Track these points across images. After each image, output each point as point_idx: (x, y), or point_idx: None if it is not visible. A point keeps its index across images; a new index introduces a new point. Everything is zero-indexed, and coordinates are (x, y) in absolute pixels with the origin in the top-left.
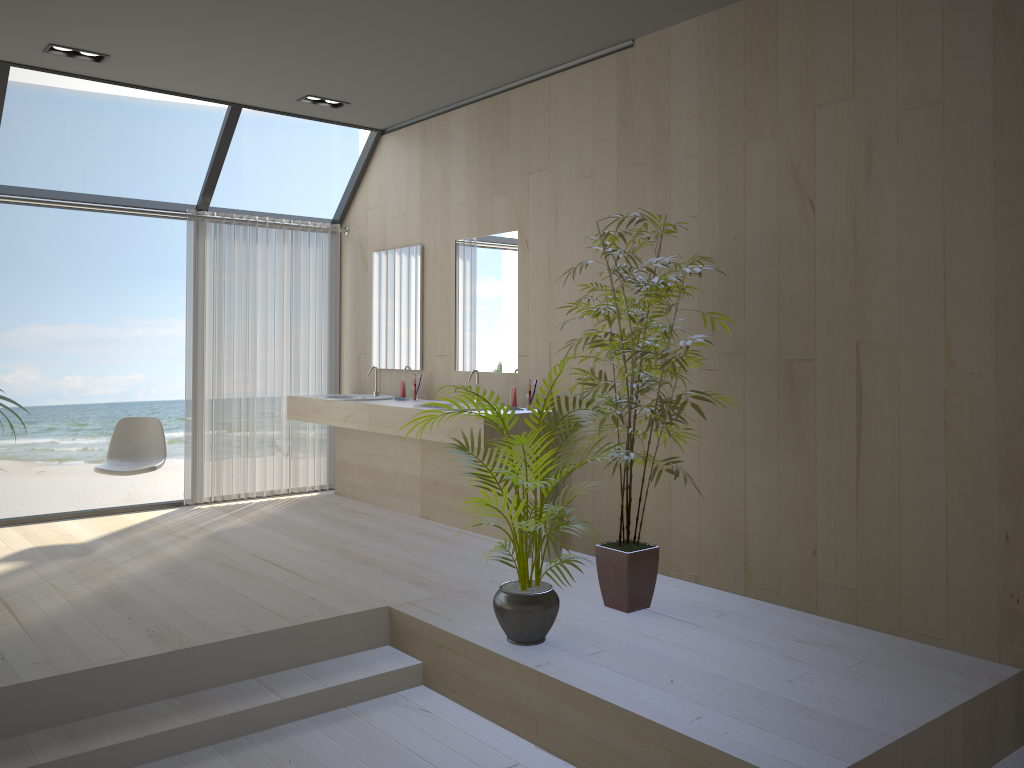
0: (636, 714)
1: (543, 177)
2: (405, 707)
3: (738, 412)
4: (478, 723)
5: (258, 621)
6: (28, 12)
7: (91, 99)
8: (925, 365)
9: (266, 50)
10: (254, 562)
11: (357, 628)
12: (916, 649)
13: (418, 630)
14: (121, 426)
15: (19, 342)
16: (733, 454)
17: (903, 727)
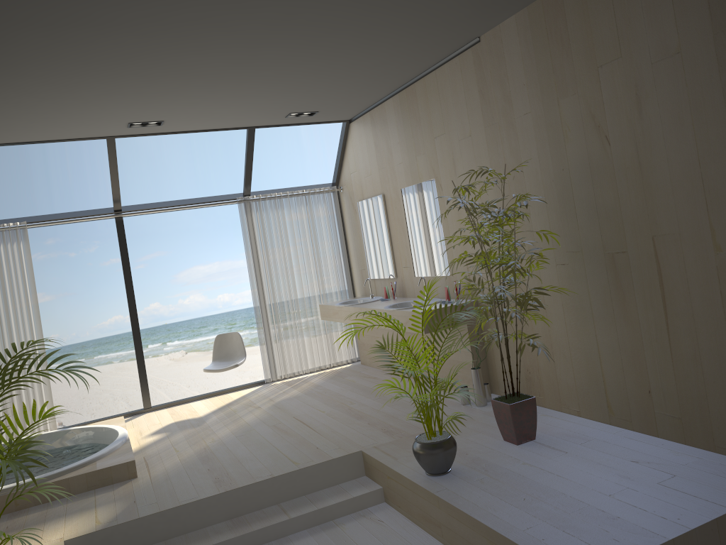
0: (487, 526)
1: (443, 140)
2: (369, 519)
3: (585, 293)
4: (411, 529)
5: (279, 467)
6: (108, 112)
7: None
8: (700, 250)
9: (249, 98)
10: (292, 423)
11: (342, 467)
12: (723, 463)
13: (377, 466)
14: (217, 340)
15: (188, 278)
16: (587, 323)
17: (677, 530)
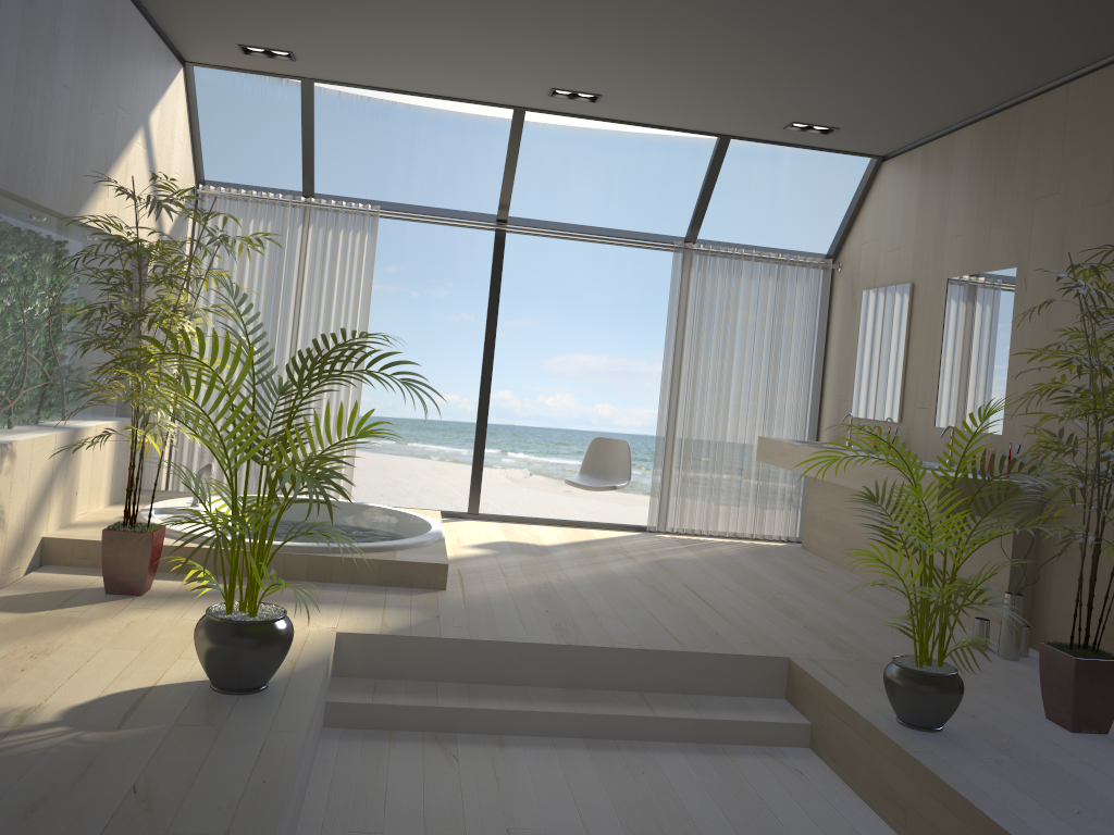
0: (1002, 829)
1: (1050, 204)
2: (779, 762)
3: None
4: (849, 799)
5: (653, 640)
6: (529, 62)
7: (640, 140)
8: None
9: (739, 78)
10: (681, 591)
11: (751, 672)
12: None
13: (810, 688)
14: (594, 445)
15: (560, 368)
16: None
17: None
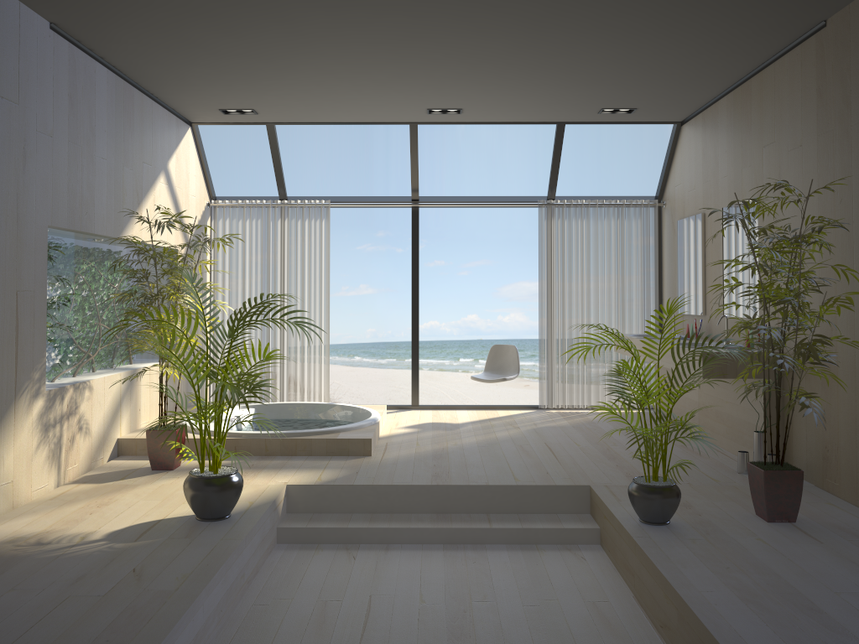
0: (665, 578)
1: (771, 149)
2: (573, 553)
3: None
4: (610, 574)
5: (498, 479)
6: (404, 95)
7: None
8: None
9: (547, 87)
10: (540, 447)
11: (564, 496)
12: None
13: (598, 504)
14: (493, 350)
15: (511, 294)
16: None
17: None
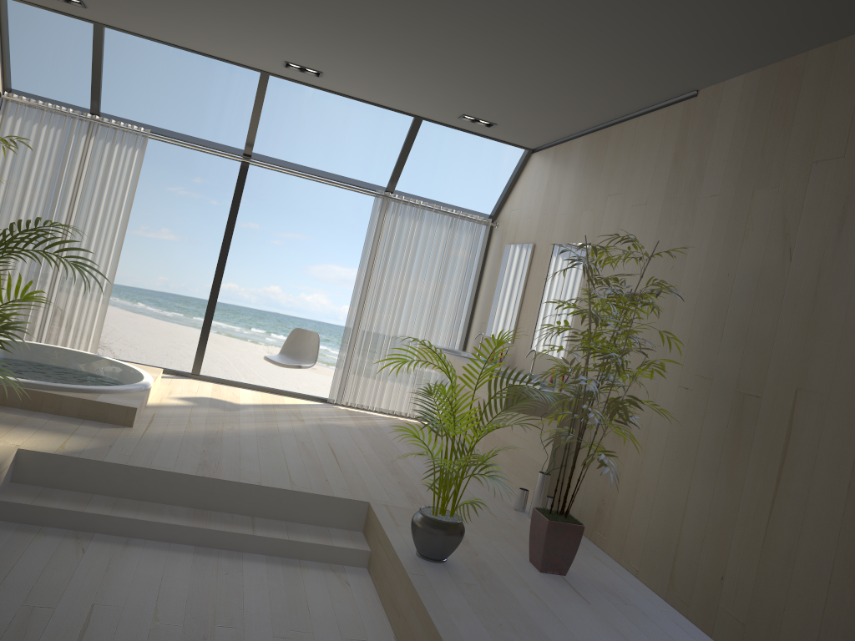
0: (437, 630)
1: (616, 200)
2: (337, 576)
3: (697, 432)
4: (373, 606)
5: (273, 479)
6: (263, 38)
7: None
8: (845, 424)
9: (417, 76)
10: (322, 448)
11: (339, 510)
12: None
13: (374, 525)
14: (294, 333)
15: (320, 274)
16: (685, 469)
17: None
